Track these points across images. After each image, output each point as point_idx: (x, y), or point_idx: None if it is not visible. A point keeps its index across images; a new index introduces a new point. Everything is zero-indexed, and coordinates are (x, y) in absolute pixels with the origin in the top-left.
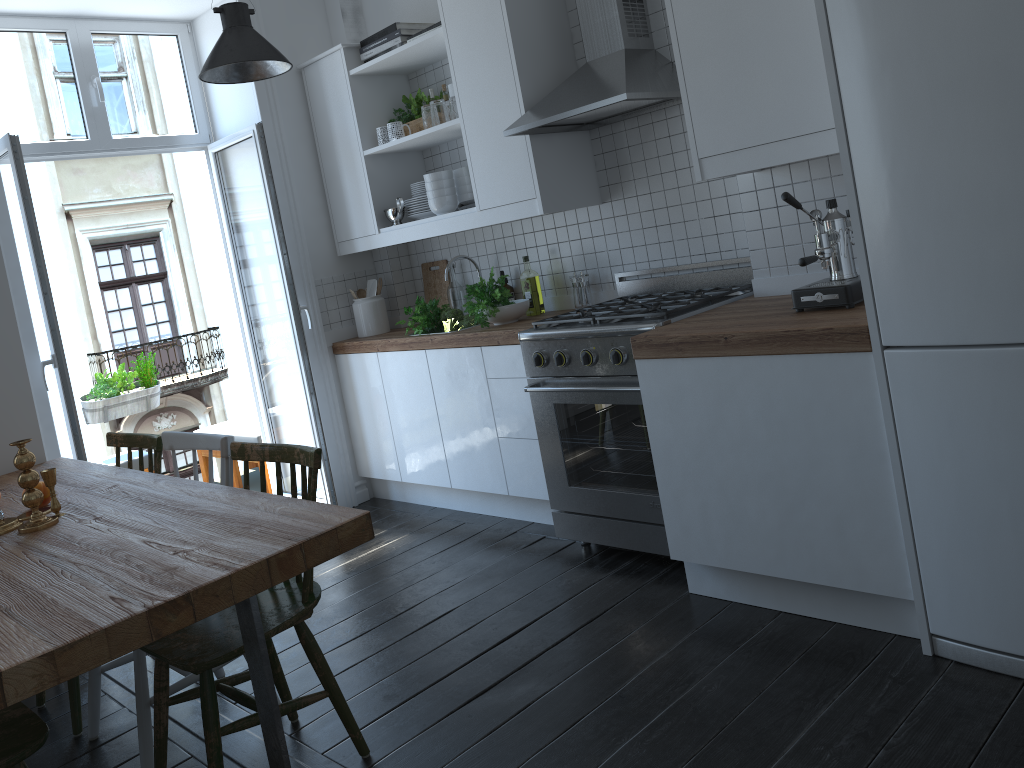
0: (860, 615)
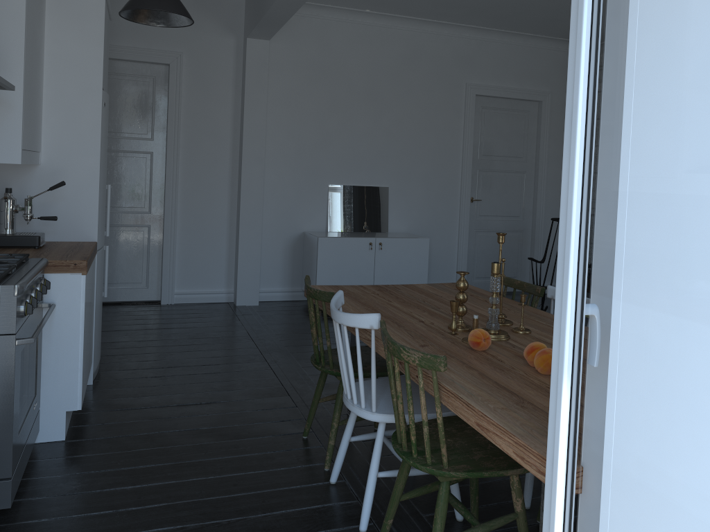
0: None
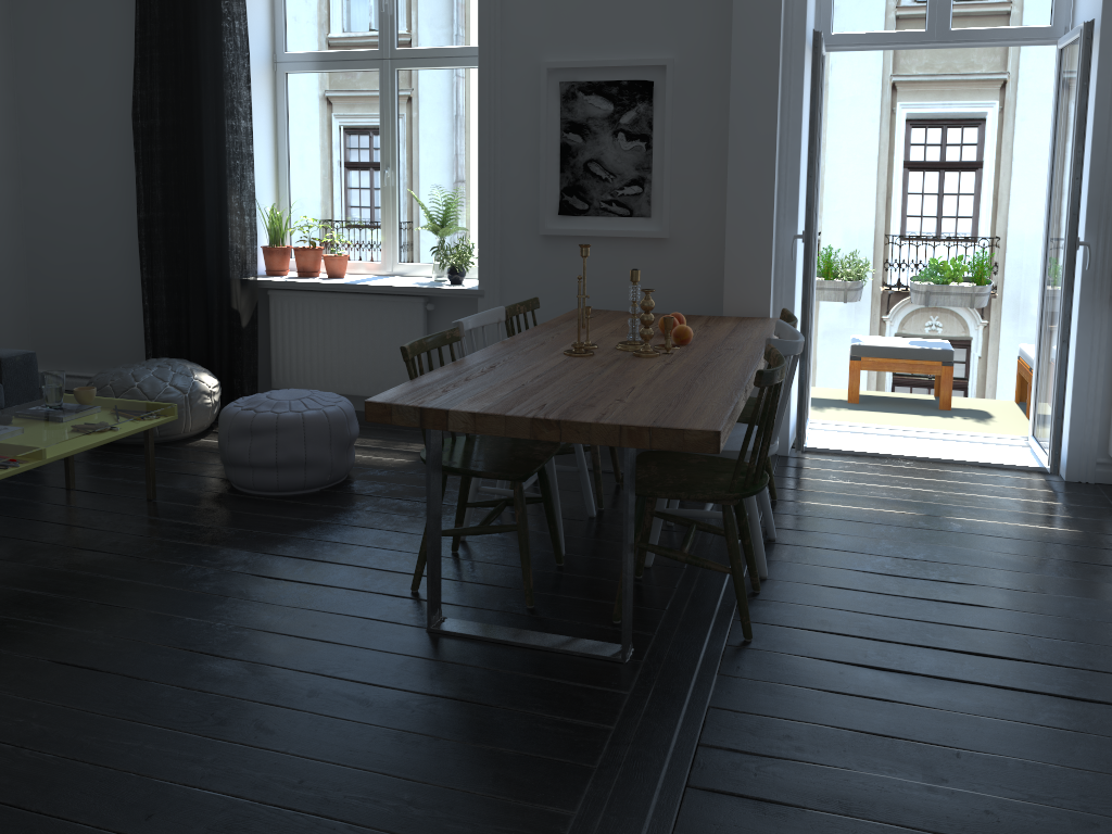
0: None
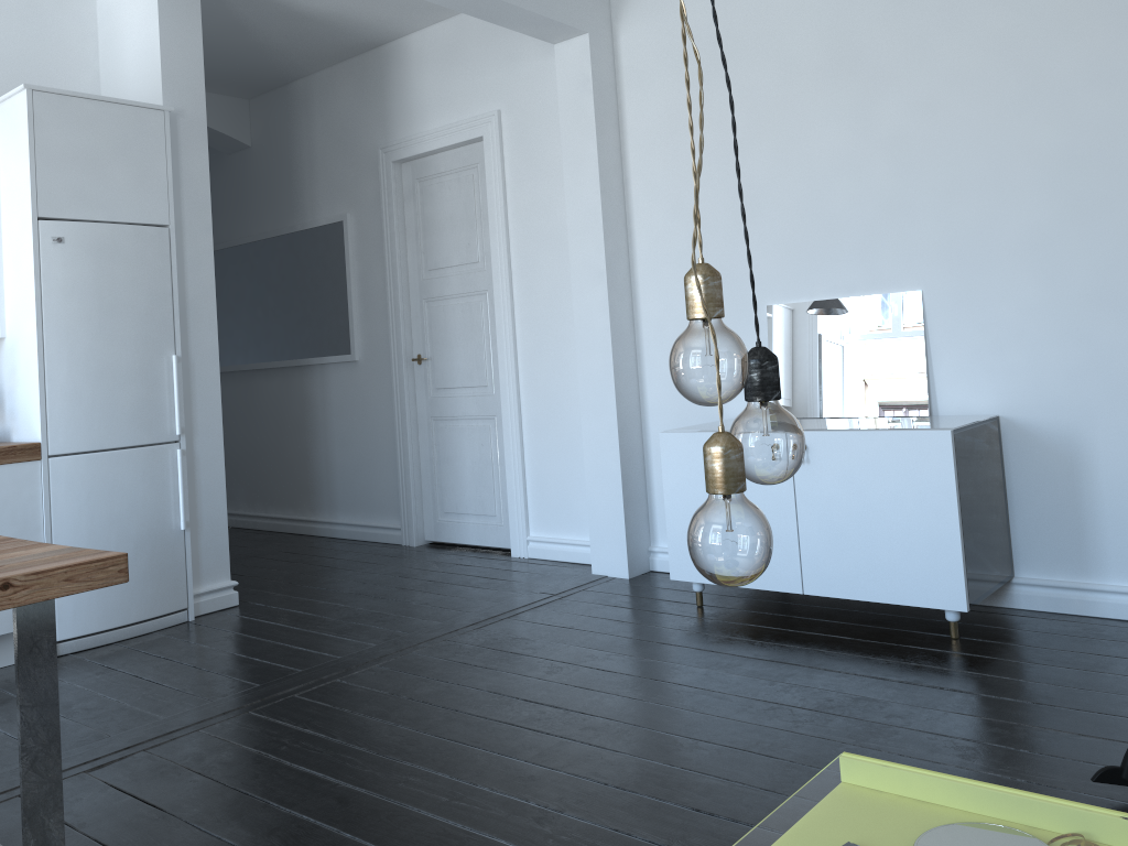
0: None
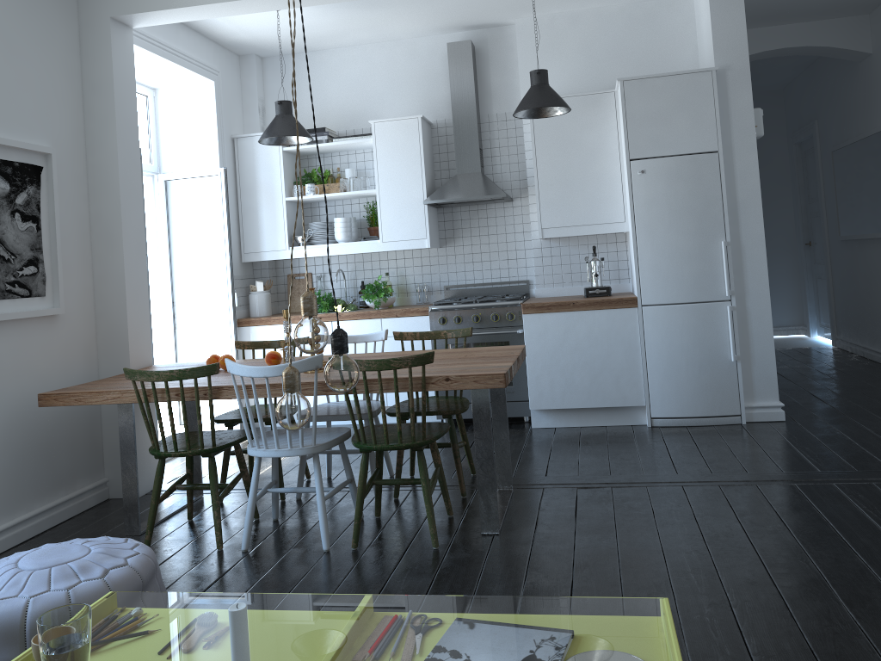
0: (617, 420)
